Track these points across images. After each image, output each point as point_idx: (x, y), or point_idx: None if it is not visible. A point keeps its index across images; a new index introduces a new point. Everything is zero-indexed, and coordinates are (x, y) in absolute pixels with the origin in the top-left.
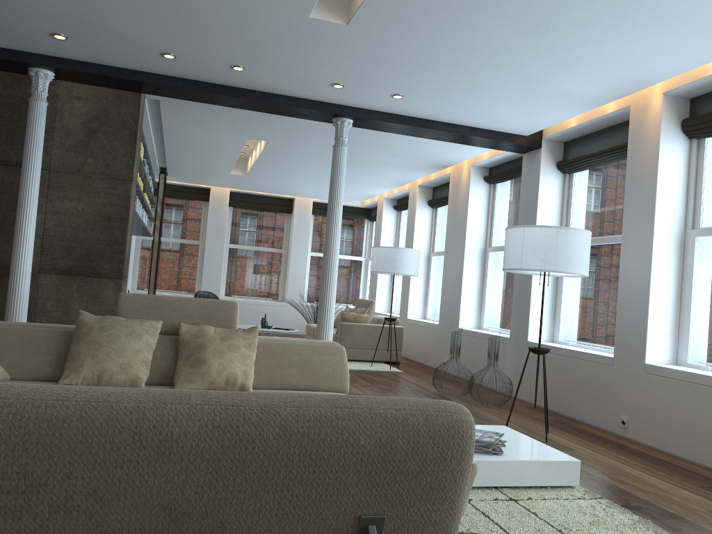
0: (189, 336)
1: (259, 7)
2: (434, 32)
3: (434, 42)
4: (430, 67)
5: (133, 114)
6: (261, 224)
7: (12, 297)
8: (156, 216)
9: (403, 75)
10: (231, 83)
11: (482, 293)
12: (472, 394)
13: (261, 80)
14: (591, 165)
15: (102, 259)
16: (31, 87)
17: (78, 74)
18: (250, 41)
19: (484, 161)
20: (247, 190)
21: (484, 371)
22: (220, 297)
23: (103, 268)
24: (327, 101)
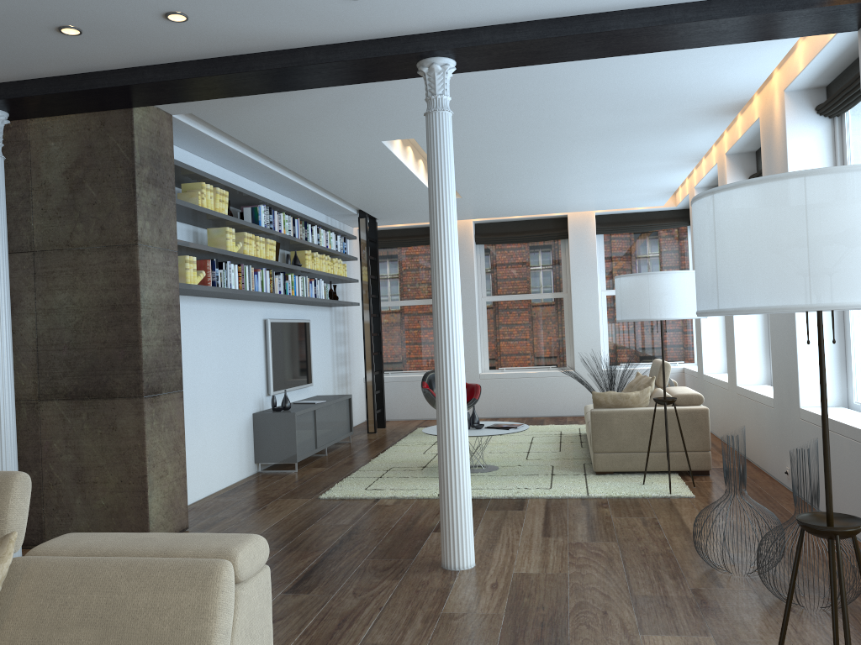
0: None
1: None
2: None
3: None
4: None
5: (126, 143)
6: (527, 262)
7: None
8: (362, 276)
9: None
10: (218, 51)
11: (845, 334)
12: (762, 581)
13: (240, 28)
14: None
15: (113, 370)
16: None
17: (23, 103)
18: None
19: (803, 75)
20: (497, 217)
21: (845, 501)
22: (482, 373)
23: (115, 384)
24: (384, 34)
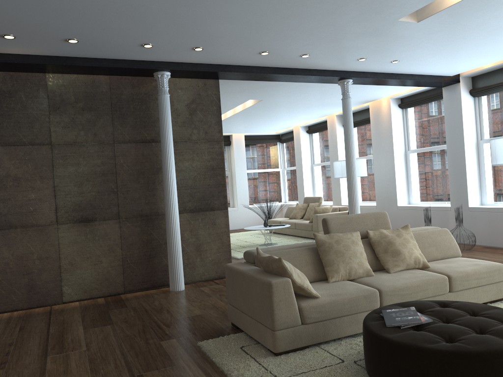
0: (377, 238)
1: (371, 17)
2: (470, 21)
3: (462, 27)
4: (440, 42)
5: (216, 94)
6: None
7: (173, 234)
8: None
9: (415, 48)
10: (286, 66)
11: (408, 180)
12: None
13: (311, 61)
14: (500, 90)
15: (213, 198)
16: (158, 86)
17: (189, 72)
18: (336, 38)
19: (402, 94)
20: None
21: None
22: None
23: (214, 204)
24: (341, 69)
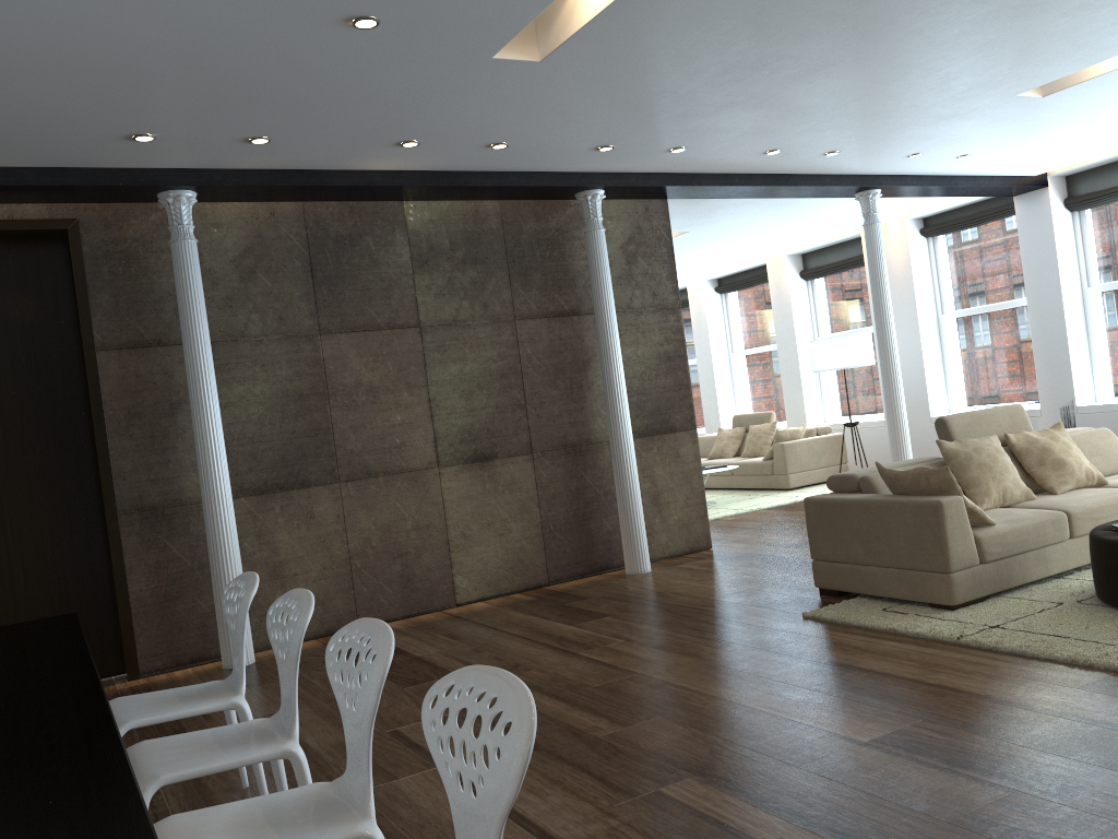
0: (1023, 444)
1: (981, 93)
2: None
3: (1103, 100)
4: (1055, 124)
5: (665, 226)
6: None
7: (629, 473)
8: None
9: (1011, 135)
10: (787, 171)
11: (945, 369)
12: None
13: (833, 162)
14: None
15: (672, 409)
16: (587, 215)
17: (634, 189)
18: (904, 125)
19: (931, 211)
20: None
21: None
22: None
23: (675, 420)
24: (868, 173)
